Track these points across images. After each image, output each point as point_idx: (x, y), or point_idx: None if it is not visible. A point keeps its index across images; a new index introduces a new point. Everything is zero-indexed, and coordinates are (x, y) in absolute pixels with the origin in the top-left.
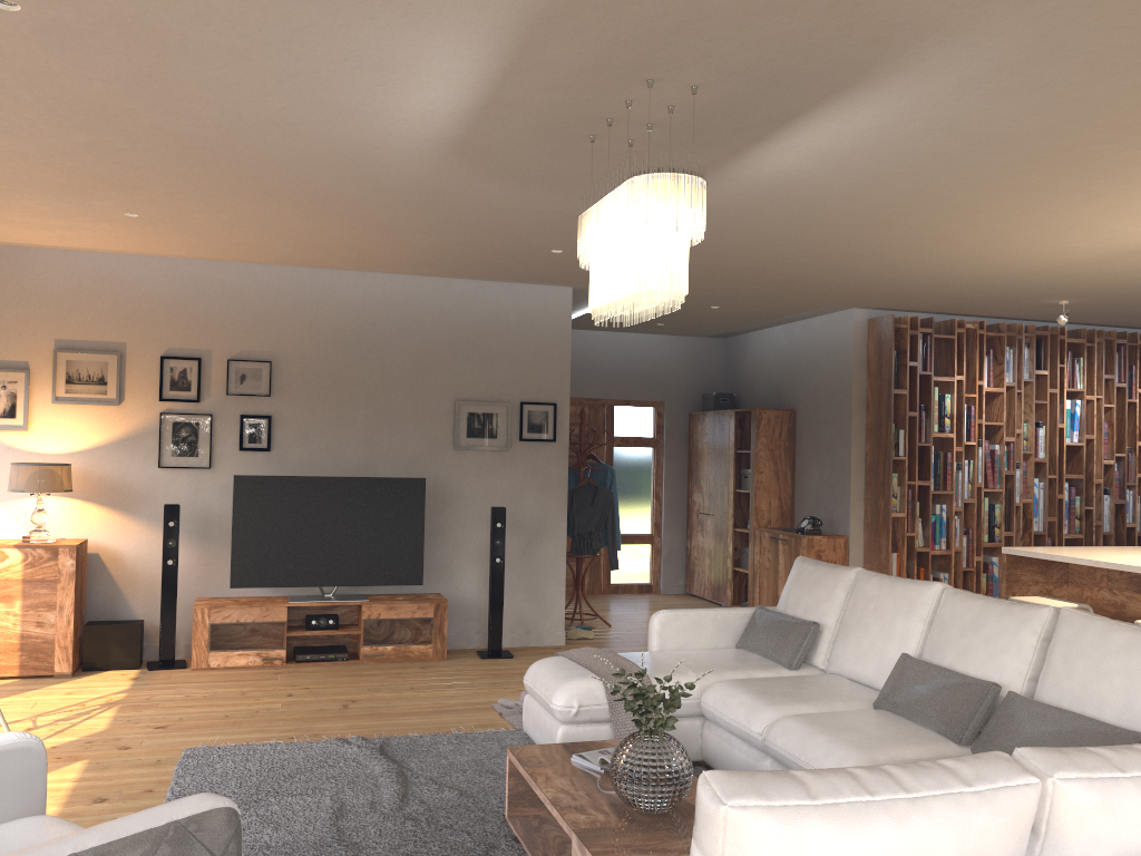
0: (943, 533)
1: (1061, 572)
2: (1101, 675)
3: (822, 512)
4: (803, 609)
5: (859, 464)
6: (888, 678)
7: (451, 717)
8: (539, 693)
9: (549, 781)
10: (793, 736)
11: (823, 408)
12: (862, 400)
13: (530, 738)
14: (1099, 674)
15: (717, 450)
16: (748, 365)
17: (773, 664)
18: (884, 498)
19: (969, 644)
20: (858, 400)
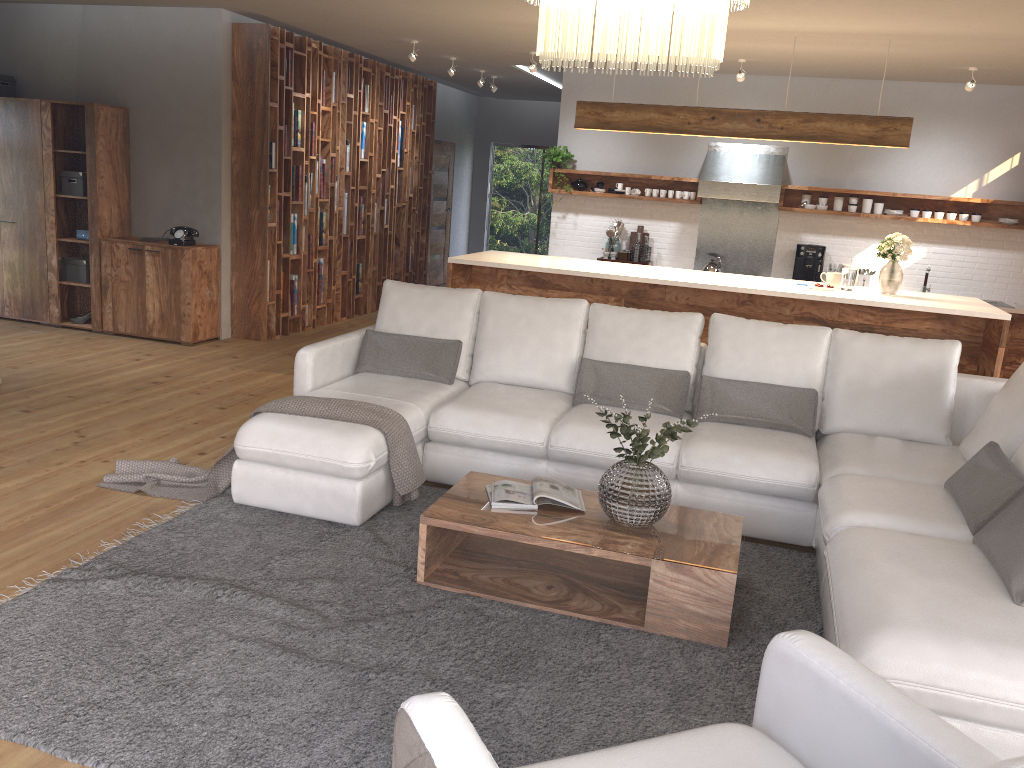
0: (295, 240)
1: (469, 274)
2: (767, 357)
3: (179, 221)
4: (428, 329)
5: (228, 174)
6: (582, 379)
7: (91, 512)
8: (305, 457)
9: (536, 531)
10: (593, 438)
11: (177, 112)
12: (229, 109)
13: (258, 506)
14: (765, 356)
15: (16, 147)
16: (33, 44)
17: (432, 383)
18: (259, 209)
19: (643, 346)
20: (226, 109)
